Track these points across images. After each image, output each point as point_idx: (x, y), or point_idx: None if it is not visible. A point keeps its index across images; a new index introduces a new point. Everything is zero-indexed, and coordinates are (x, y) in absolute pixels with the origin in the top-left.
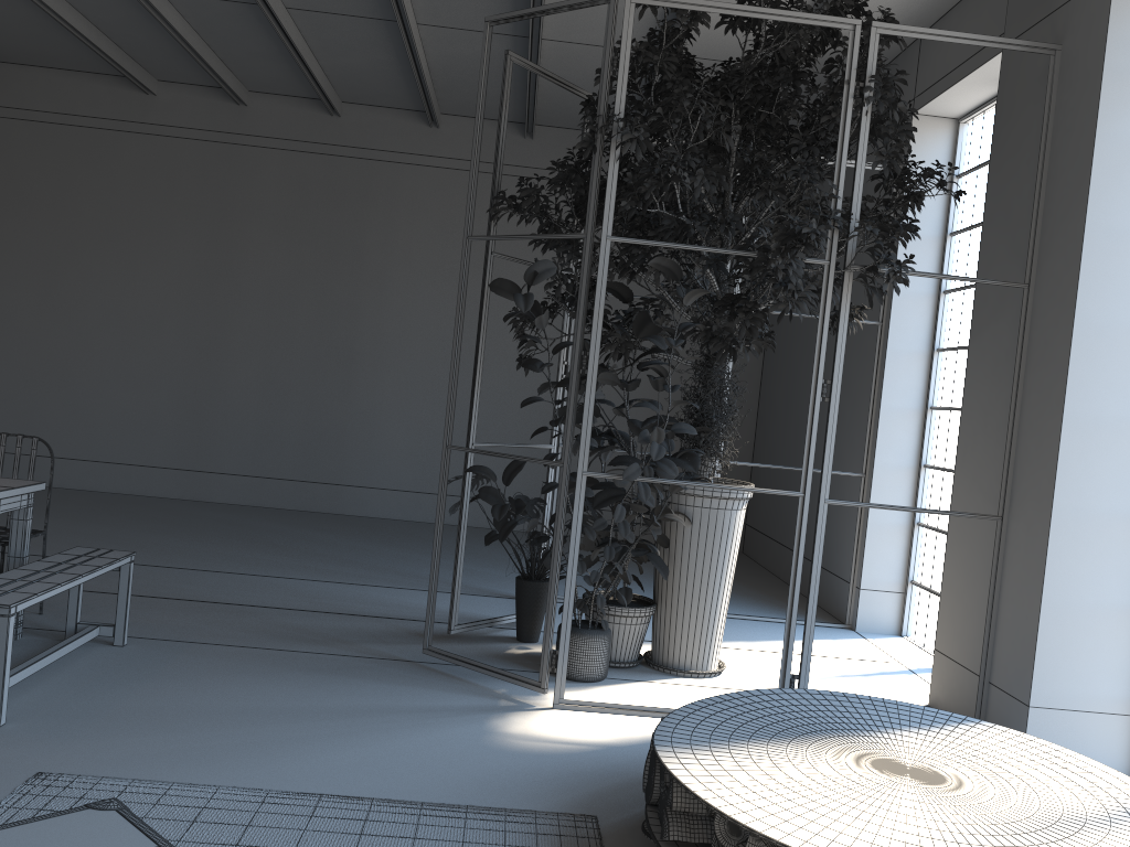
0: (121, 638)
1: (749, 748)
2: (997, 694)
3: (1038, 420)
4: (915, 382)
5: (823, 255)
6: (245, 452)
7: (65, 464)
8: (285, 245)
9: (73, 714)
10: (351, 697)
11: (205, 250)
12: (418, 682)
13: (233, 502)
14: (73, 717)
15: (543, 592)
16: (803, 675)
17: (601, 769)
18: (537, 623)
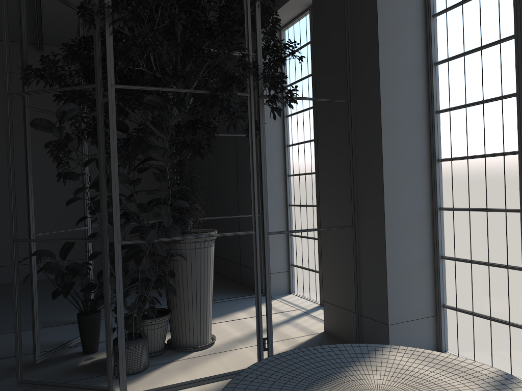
0: None
1: None
2: (367, 320)
3: (368, 171)
4: (279, 163)
5: None
6: None
7: None
8: None
9: None
10: None
11: None
12: None
13: None
14: None
15: (97, 320)
16: (270, 337)
17: None
18: (96, 340)
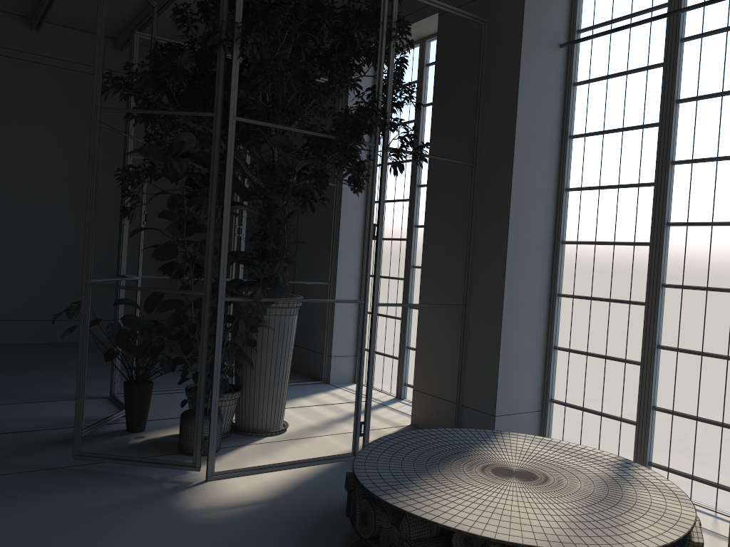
0: None
1: (427, 482)
2: (468, 411)
3: (488, 246)
4: (357, 222)
5: None
6: None
7: None
8: None
9: None
10: (39, 512)
11: None
12: (84, 484)
13: None
14: None
15: (149, 391)
16: (368, 421)
17: (284, 519)
18: (145, 416)
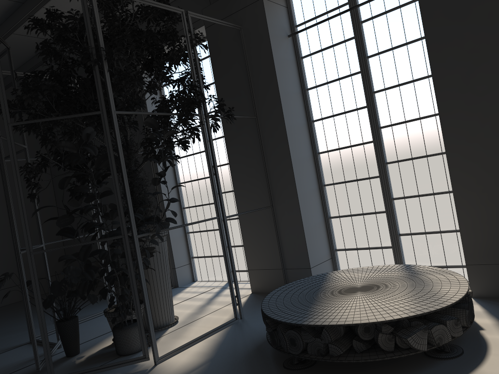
0: None
1: (318, 308)
2: (291, 271)
3: (278, 165)
4: (170, 174)
5: None
6: None
7: None
8: None
9: None
10: None
11: None
12: None
13: None
14: None
15: (77, 323)
16: (239, 294)
17: (228, 367)
18: (78, 341)
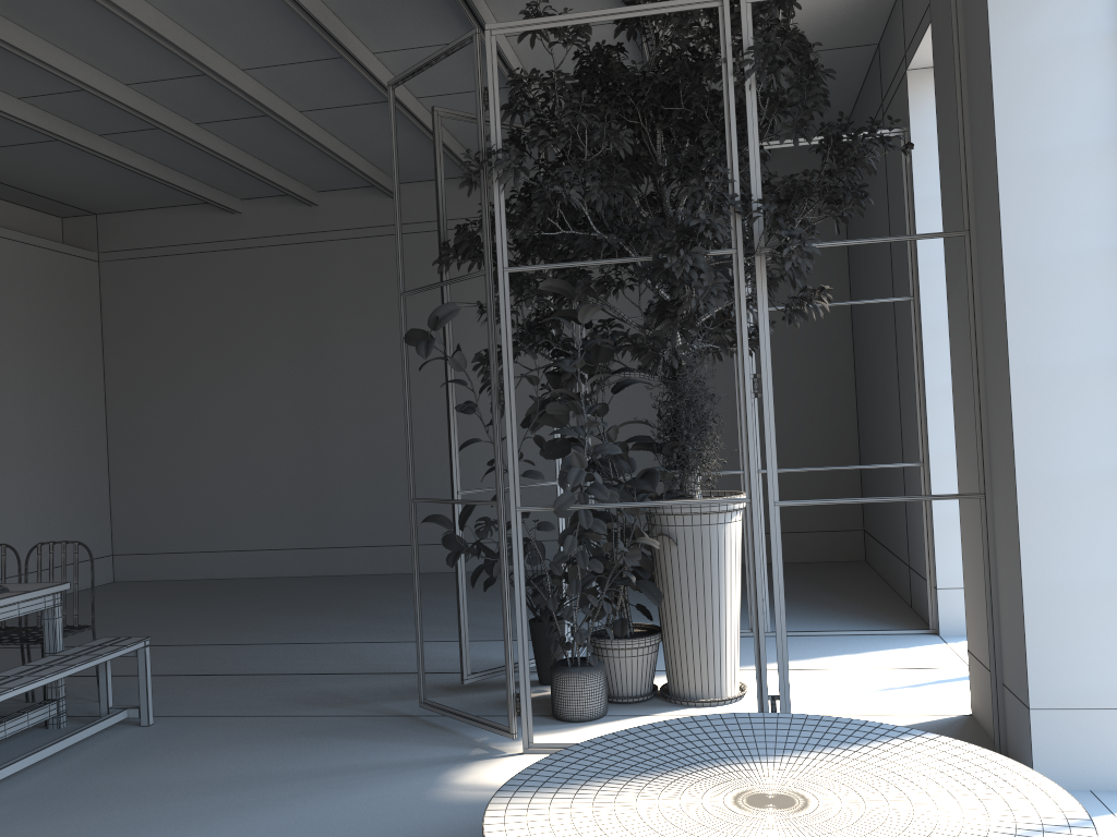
0: (146, 718)
1: (604, 786)
2: (1009, 696)
3: (996, 380)
4: None
5: (874, 235)
6: (360, 524)
7: (211, 557)
8: (368, 325)
9: (55, 795)
10: (324, 758)
11: (301, 344)
12: (404, 737)
13: (356, 573)
14: (53, 799)
15: (555, 632)
16: (783, 695)
17: None
18: None
